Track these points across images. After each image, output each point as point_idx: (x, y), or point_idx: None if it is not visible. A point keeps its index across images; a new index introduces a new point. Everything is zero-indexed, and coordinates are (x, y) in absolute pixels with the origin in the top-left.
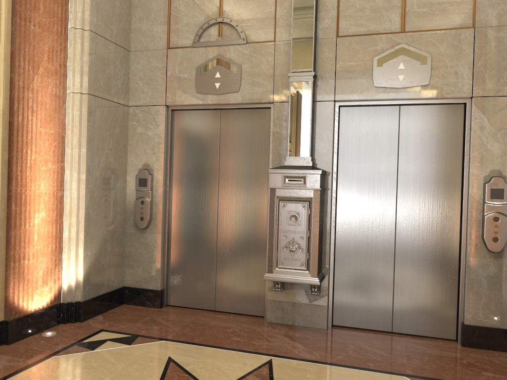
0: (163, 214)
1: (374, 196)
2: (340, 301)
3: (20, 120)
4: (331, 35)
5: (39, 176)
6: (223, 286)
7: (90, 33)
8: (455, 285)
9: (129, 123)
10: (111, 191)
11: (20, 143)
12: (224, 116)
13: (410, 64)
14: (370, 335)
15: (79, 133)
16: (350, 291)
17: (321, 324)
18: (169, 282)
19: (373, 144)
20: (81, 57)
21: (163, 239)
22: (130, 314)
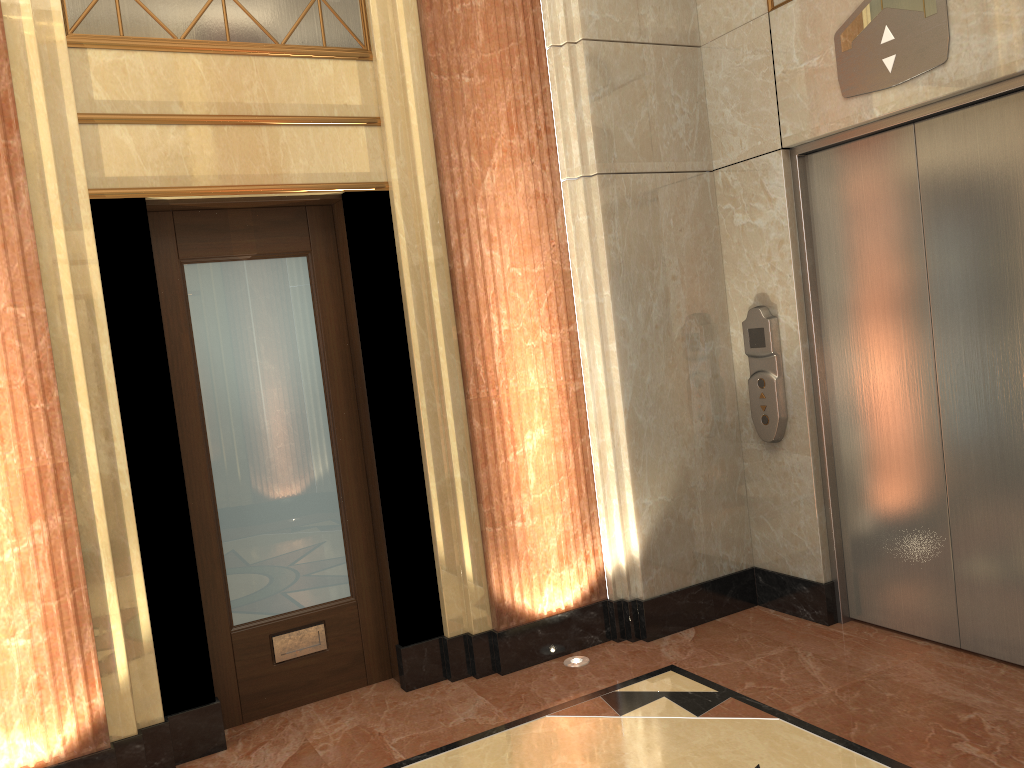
0: (811, 408)
1: None
2: None
3: (467, 264)
4: None
5: (523, 361)
6: (974, 590)
7: (585, 45)
8: None
9: (719, 208)
10: (690, 365)
11: (473, 306)
12: (924, 139)
13: None
14: None
15: (593, 260)
16: None
17: None
18: (846, 566)
19: None
20: (575, 102)
21: (818, 464)
22: (754, 634)
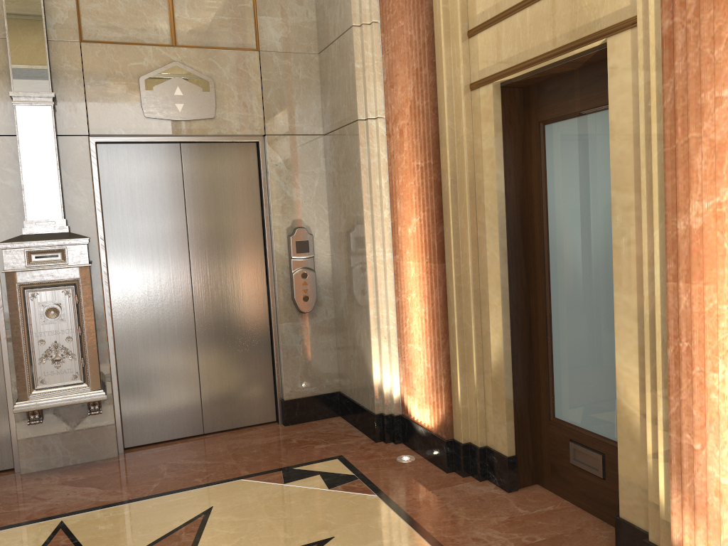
0: None
1: (160, 265)
2: (131, 413)
3: None
4: (72, 38)
5: None
6: None
7: None
8: (269, 359)
9: None
10: None
11: None
12: None
13: (190, 90)
14: (179, 445)
15: None
16: (144, 396)
17: (110, 452)
18: None
19: (151, 195)
20: None
21: None
22: None
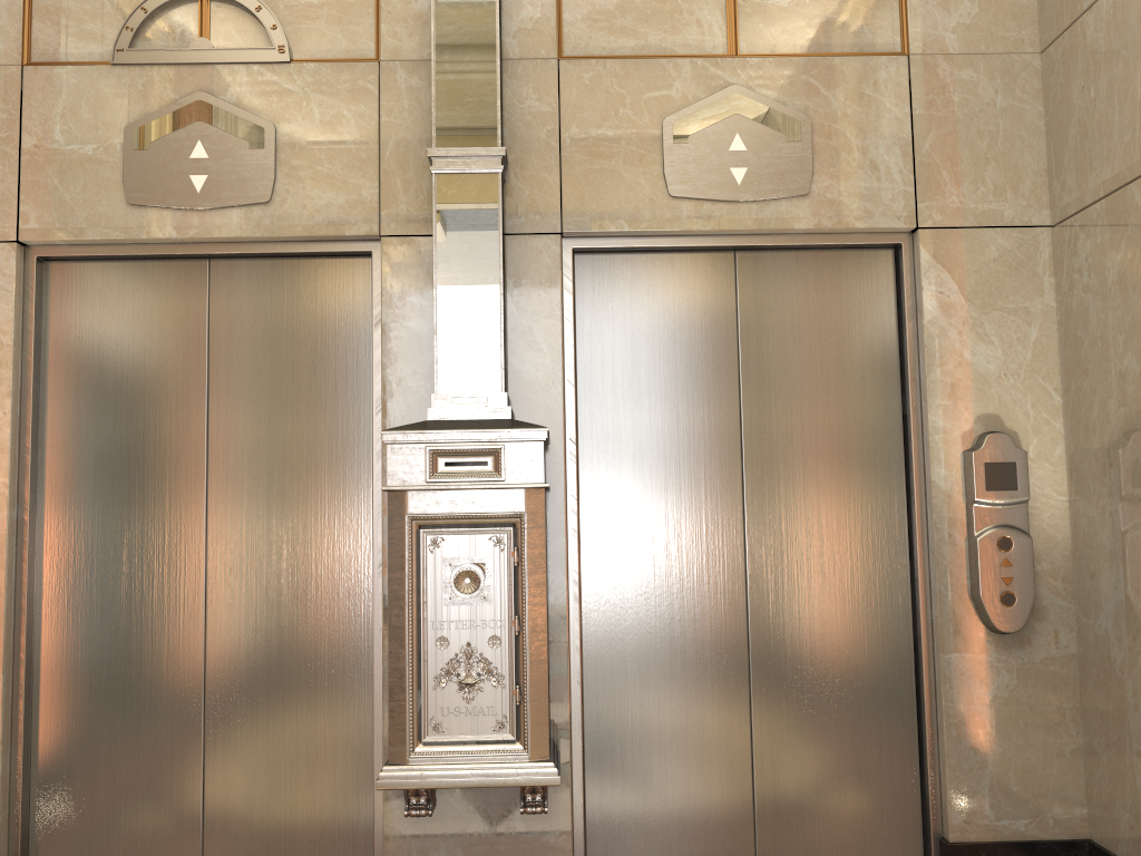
0: (11, 602)
1: (682, 503)
2: (605, 820)
3: None
4: (543, 53)
5: None
6: (229, 823)
7: None
8: (911, 735)
9: None
10: None
11: None
12: (222, 279)
13: (760, 140)
14: None
15: None
16: (634, 786)
17: None
18: (32, 834)
19: (671, 356)
20: None
21: (11, 685)
22: None
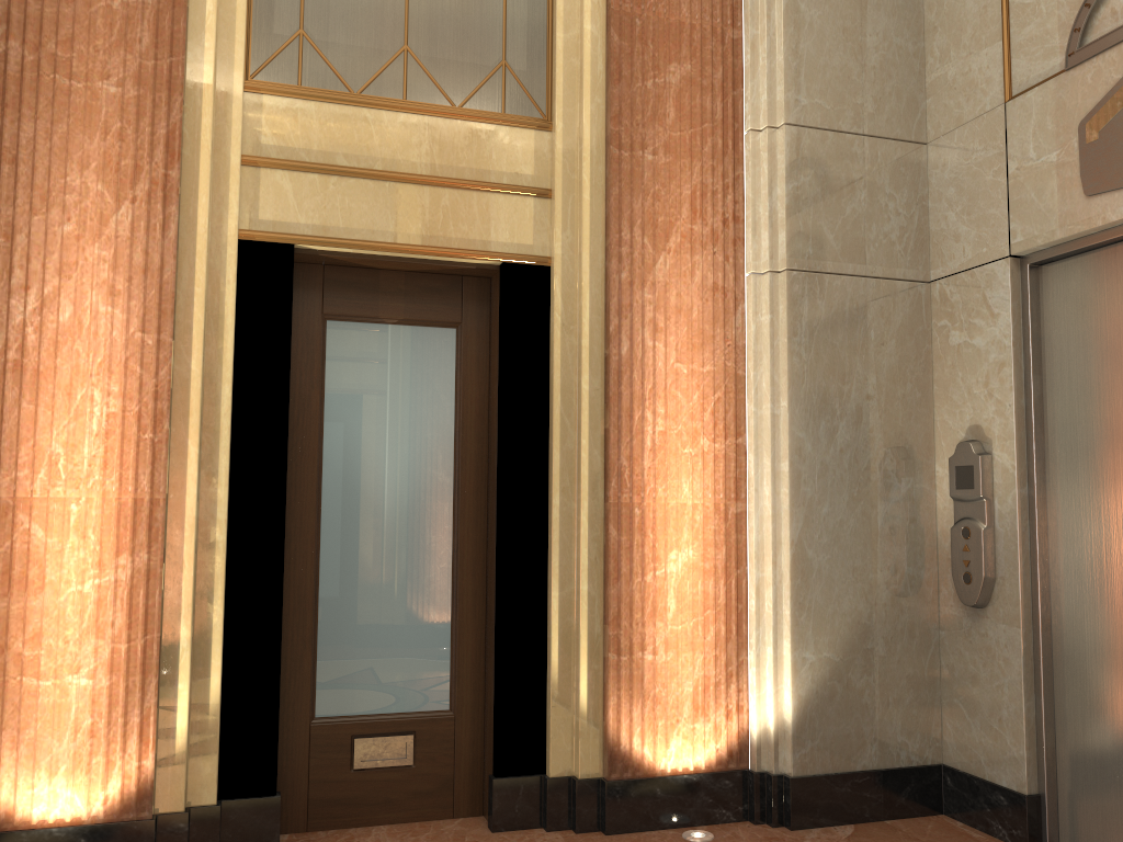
0: (1025, 569)
1: None
2: None
3: (625, 352)
4: None
5: (677, 469)
6: None
7: (787, 130)
8: None
9: (934, 324)
10: (879, 502)
11: (626, 399)
12: None
13: None
14: None
15: (772, 365)
16: None
17: None
18: (1058, 777)
19: None
20: (770, 190)
21: (1030, 641)
22: None
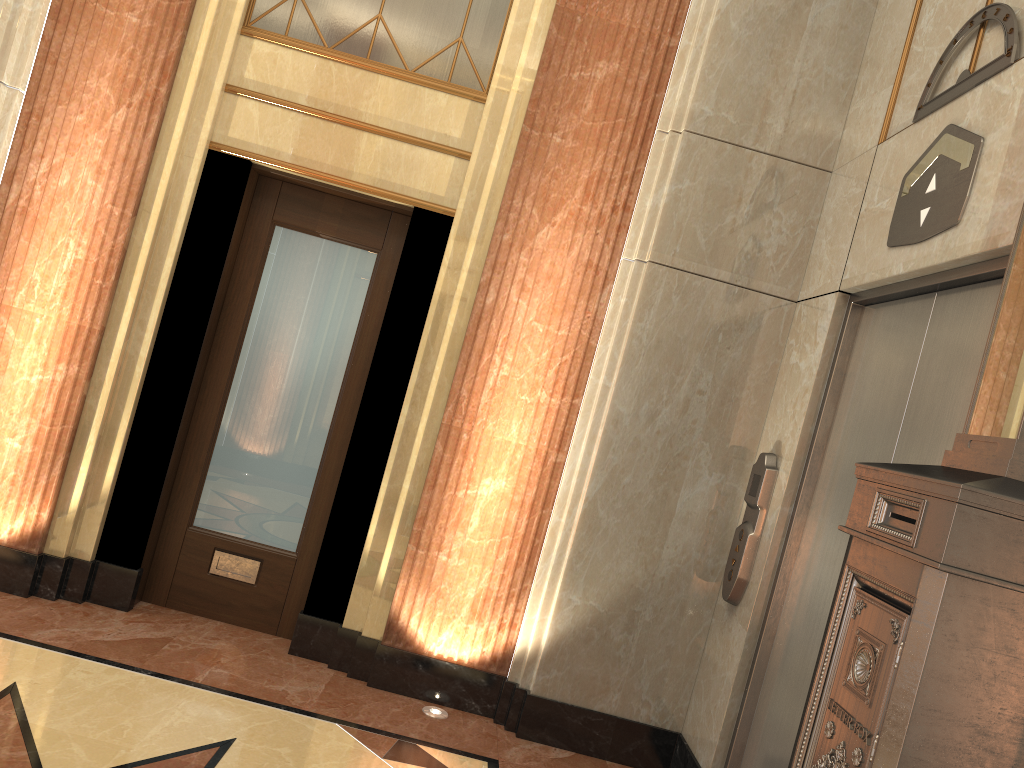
0: (767, 580)
1: None
2: None
3: (490, 302)
4: None
5: (510, 411)
6: None
7: (685, 137)
8: None
9: (787, 342)
10: (684, 487)
11: (480, 341)
12: (938, 311)
13: None
14: None
15: (615, 343)
16: None
17: None
18: None
19: None
20: (657, 187)
21: (753, 645)
22: None
